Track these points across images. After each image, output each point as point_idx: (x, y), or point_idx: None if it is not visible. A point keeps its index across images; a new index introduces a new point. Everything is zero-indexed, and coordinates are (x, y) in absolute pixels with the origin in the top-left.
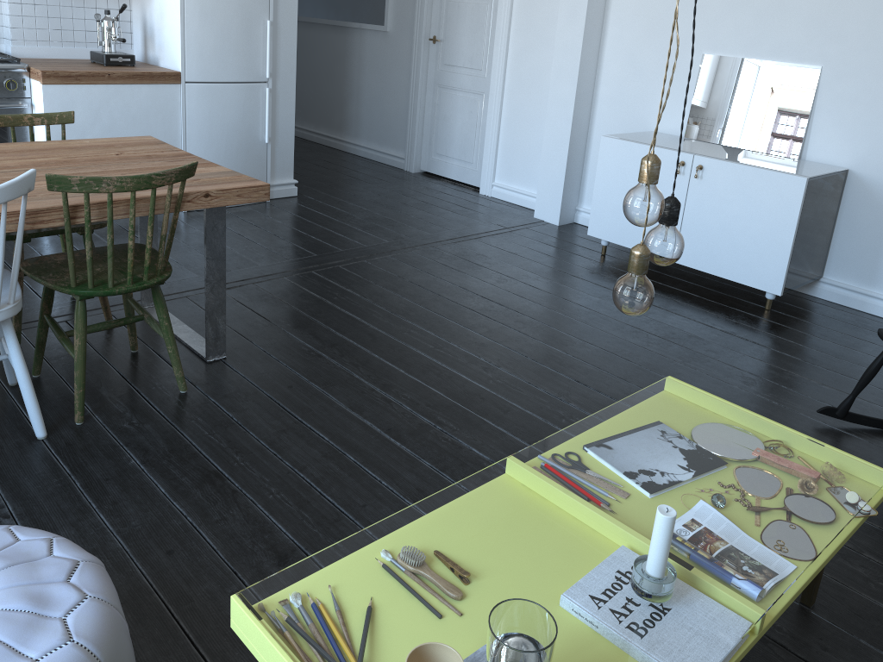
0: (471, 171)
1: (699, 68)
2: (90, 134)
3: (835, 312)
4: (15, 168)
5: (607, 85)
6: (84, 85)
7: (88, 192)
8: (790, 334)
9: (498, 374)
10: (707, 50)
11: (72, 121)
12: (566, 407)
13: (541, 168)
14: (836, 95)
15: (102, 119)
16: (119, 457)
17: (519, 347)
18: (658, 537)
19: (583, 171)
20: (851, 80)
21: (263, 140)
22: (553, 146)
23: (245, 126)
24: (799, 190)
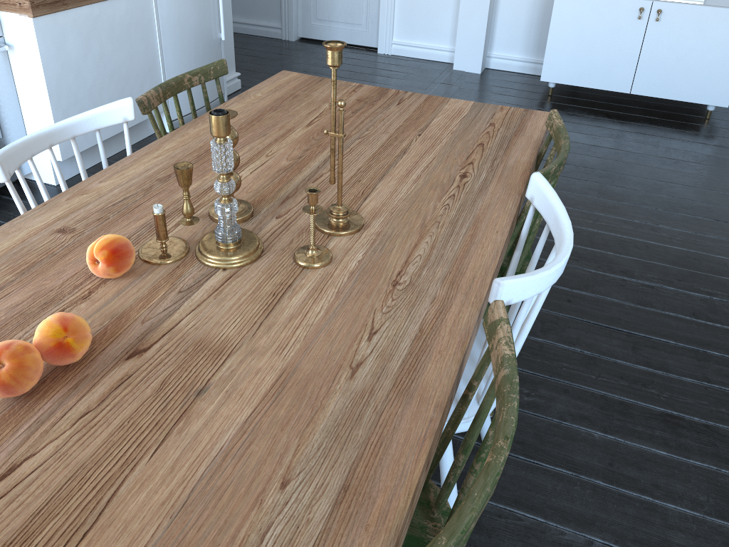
0: (361, 32)
1: None
2: (85, 68)
3: None
4: (313, 157)
5: None
6: (70, 10)
7: (552, 180)
8: None
9: (668, 232)
10: None
11: (226, 71)
12: None
13: (459, 24)
14: None
15: (92, 48)
16: (579, 435)
17: (640, 202)
18: None
19: (492, 22)
20: None
21: (218, 38)
22: (472, 2)
23: (205, 26)
24: None
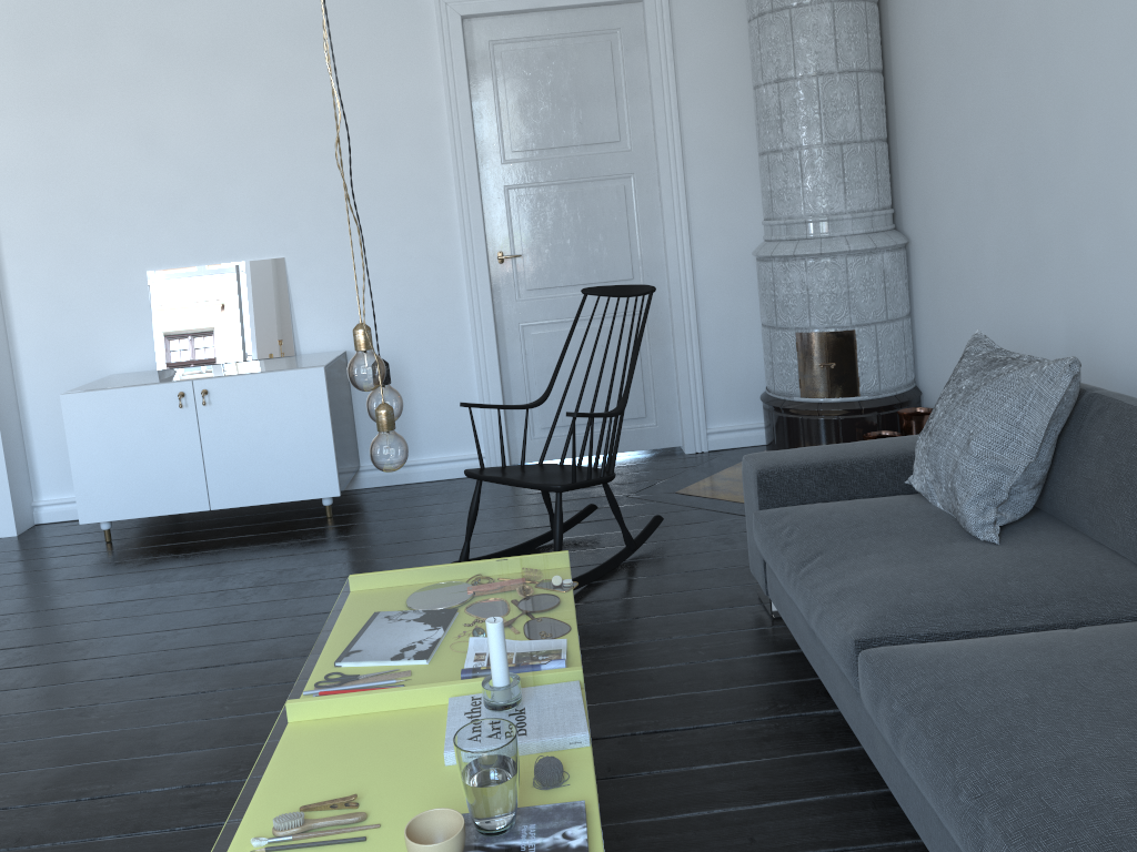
0: None
1: (149, 288)
2: None
3: (388, 493)
4: None
5: (28, 336)
6: None
7: None
8: (368, 528)
9: (105, 710)
10: (152, 266)
11: None
12: (217, 695)
13: None
14: (308, 282)
15: None
16: None
17: (102, 673)
18: (497, 646)
19: (27, 454)
20: (318, 264)
21: None
22: None
23: None
24: (321, 380)
